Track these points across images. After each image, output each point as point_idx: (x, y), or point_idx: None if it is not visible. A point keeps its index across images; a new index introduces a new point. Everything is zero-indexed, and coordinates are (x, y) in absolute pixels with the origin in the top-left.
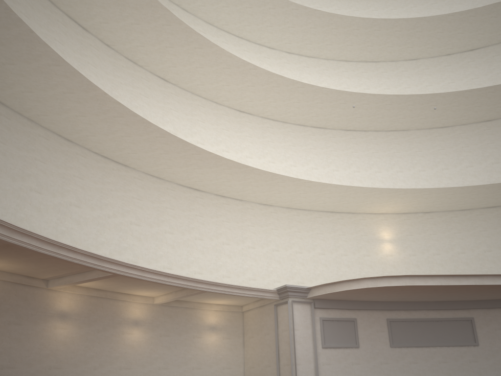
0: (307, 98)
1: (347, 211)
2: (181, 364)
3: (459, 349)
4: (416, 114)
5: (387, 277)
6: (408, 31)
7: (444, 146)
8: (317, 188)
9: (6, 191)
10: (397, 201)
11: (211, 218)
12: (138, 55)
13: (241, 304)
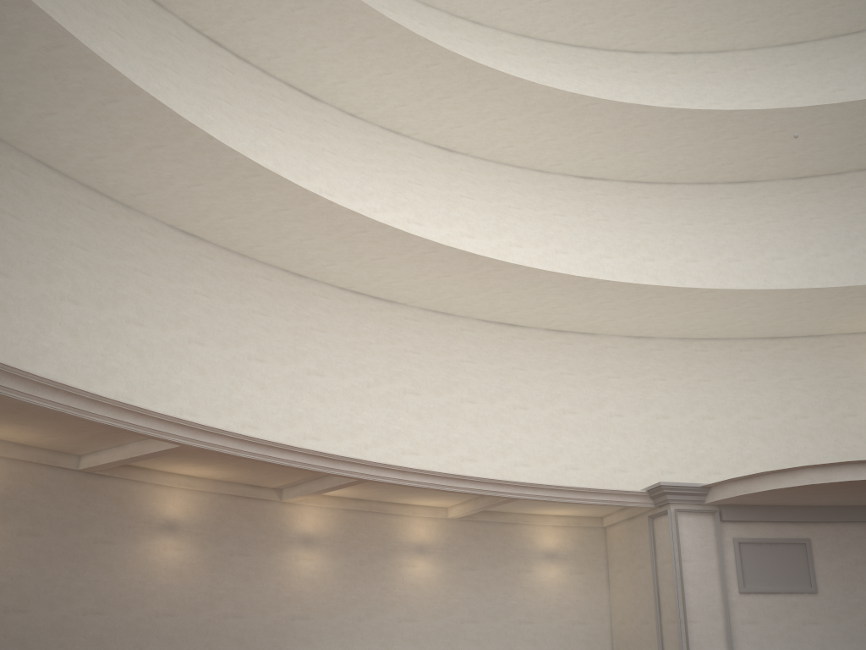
0: (704, 134)
1: (803, 334)
2: (499, 615)
3: None
4: None
5: (851, 464)
6: None
7: None
8: (729, 299)
9: (215, 364)
10: None
11: (540, 370)
12: (399, 119)
13: (599, 515)
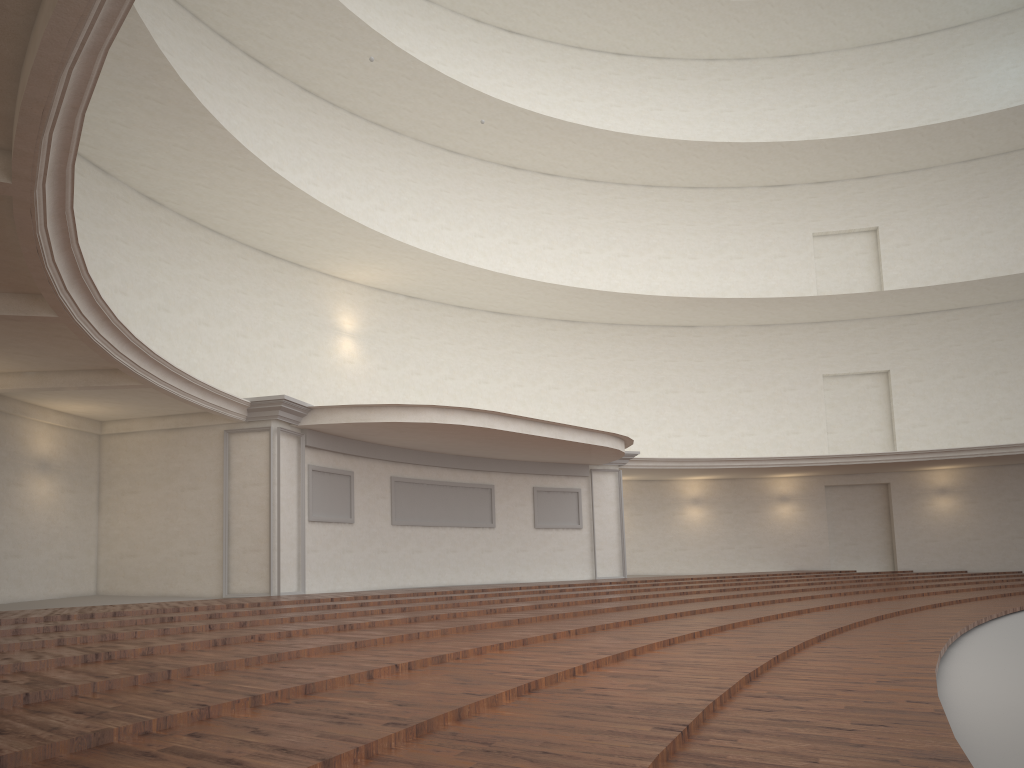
0: None
1: (292, 260)
2: None
3: (472, 533)
4: (433, 114)
5: (462, 410)
6: None
7: (450, 186)
8: (291, 203)
9: None
10: (390, 267)
11: None
12: None
13: (108, 419)
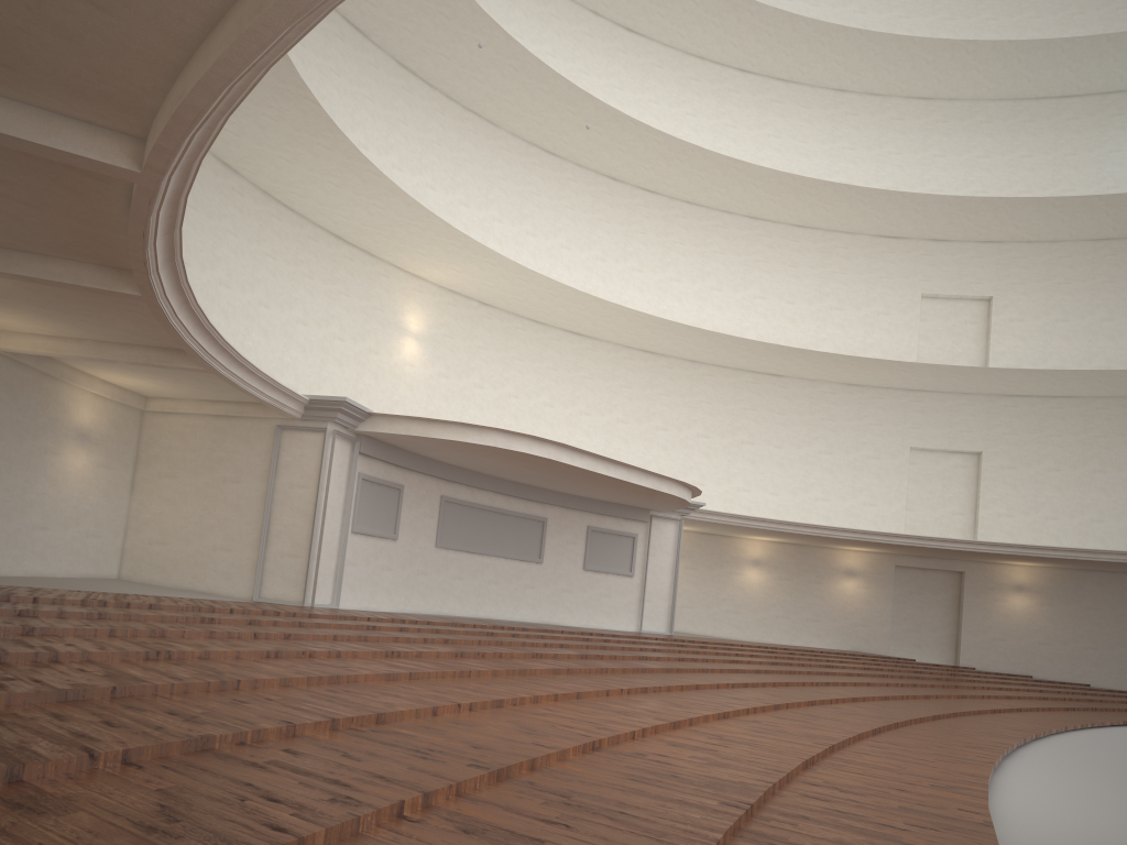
0: None
1: (365, 248)
2: (14, 514)
3: (518, 566)
4: (535, 110)
5: (528, 438)
6: None
7: (542, 190)
8: (375, 190)
9: None
10: (468, 270)
11: None
12: None
13: (154, 395)
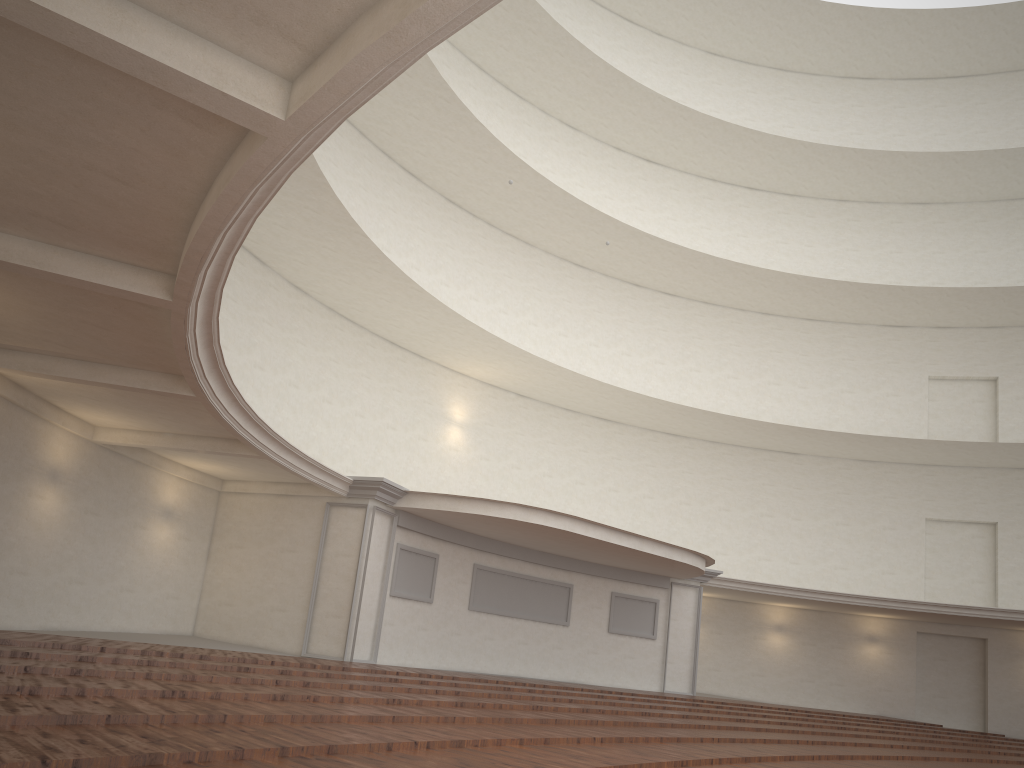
0: (438, 121)
1: (415, 351)
2: (106, 578)
3: (546, 628)
4: (563, 231)
5: (545, 511)
6: (597, 84)
7: (572, 297)
8: (419, 303)
9: None
10: (504, 367)
11: None
12: None
13: (228, 478)
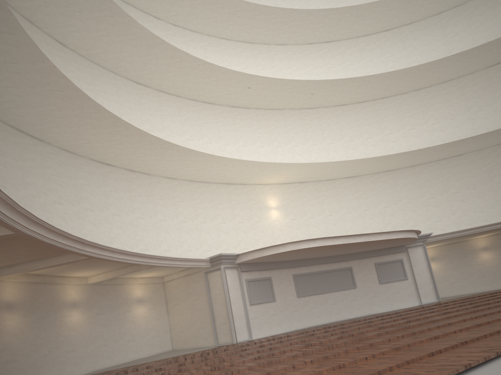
0: (205, 75)
1: (240, 183)
2: (118, 339)
3: (344, 292)
4: (292, 96)
5: (306, 240)
6: (282, 19)
7: (312, 125)
8: (224, 162)
9: None
10: (284, 173)
11: (125, 193)
12: (38, 15)
13: (163, 275)
